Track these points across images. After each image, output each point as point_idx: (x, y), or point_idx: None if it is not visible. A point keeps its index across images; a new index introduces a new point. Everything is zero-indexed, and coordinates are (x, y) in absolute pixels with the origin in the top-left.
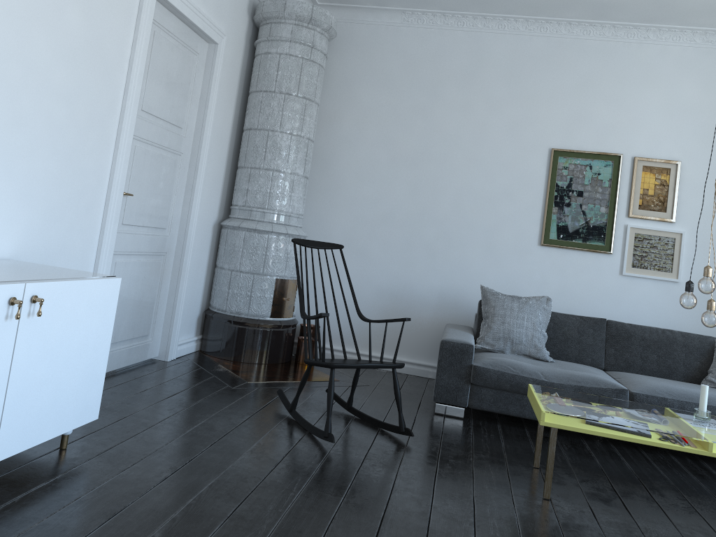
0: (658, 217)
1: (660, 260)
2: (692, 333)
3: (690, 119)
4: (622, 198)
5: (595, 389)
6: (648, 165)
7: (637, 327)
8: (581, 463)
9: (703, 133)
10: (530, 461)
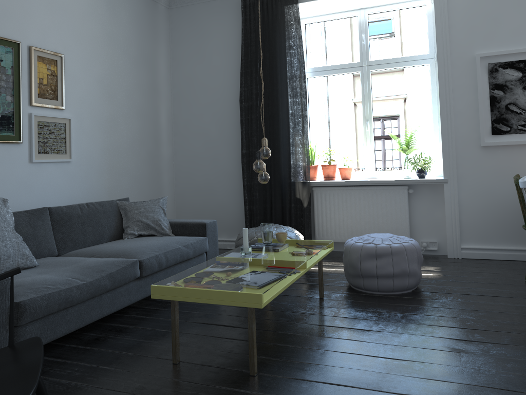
0: (54, 105)
1: (57, 144)
2: (104, 201)
3: (65, 17)
4: (24, 87)
5: (120, 270)
6: (41, 55)
7: (71, 207)
8: (169, 338)
9: (74, 32)
10: (159, 362)
